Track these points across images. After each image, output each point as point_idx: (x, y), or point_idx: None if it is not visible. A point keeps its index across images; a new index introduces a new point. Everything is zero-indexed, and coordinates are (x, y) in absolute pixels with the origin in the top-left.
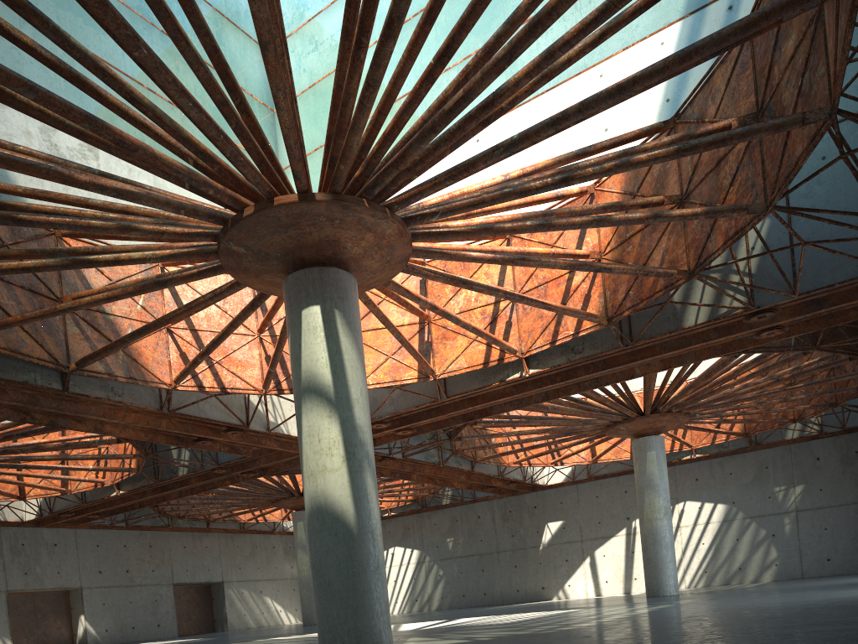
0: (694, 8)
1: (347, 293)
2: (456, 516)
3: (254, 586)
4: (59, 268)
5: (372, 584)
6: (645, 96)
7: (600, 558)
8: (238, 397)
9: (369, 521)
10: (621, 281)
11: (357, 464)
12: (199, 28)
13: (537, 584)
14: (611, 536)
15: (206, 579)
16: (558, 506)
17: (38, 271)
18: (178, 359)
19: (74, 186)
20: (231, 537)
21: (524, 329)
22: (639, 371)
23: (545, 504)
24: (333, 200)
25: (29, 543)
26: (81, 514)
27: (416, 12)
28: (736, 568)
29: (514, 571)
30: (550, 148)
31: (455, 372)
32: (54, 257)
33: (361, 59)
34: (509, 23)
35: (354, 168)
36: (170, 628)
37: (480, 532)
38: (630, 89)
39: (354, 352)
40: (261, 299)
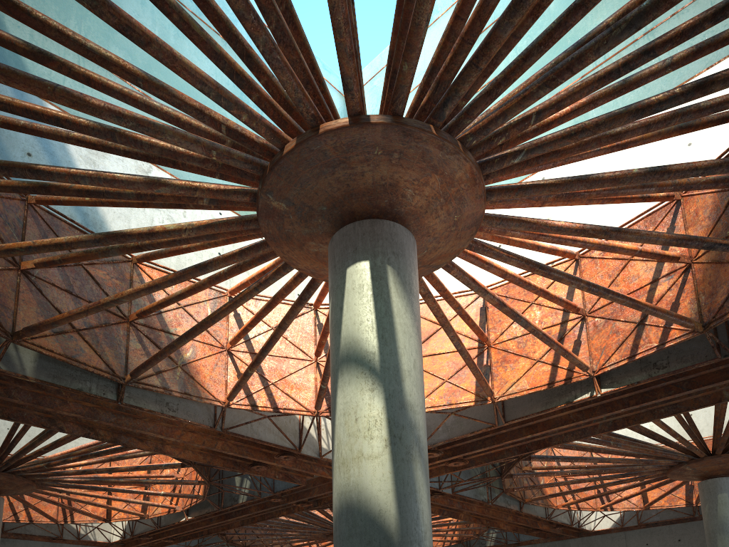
0: None
1: (403, 250)
2: None
3: None
4: (91, 244)
5: None
6: None
7: None
8: (293, 422)
9: (417, 527)
10: (720, 282)
11: (404, 450)
12: None
13: None
14: None
15: None
16: None
17: (71, 247)
18: (234, 379)
19: (86, 111)
20: None
21: (595, 346)
22: (728, 395)
23: None
24: (392, 123)
25: None
26: (158, 538)
27: (484, 84)
28: None
29: None
30: None
31: (515, 394)
32: (107, 256)
33: None
34: None
35: (420, 99)
36: None
37: None
38: None
39: (407, 316)
40: (309, 290)
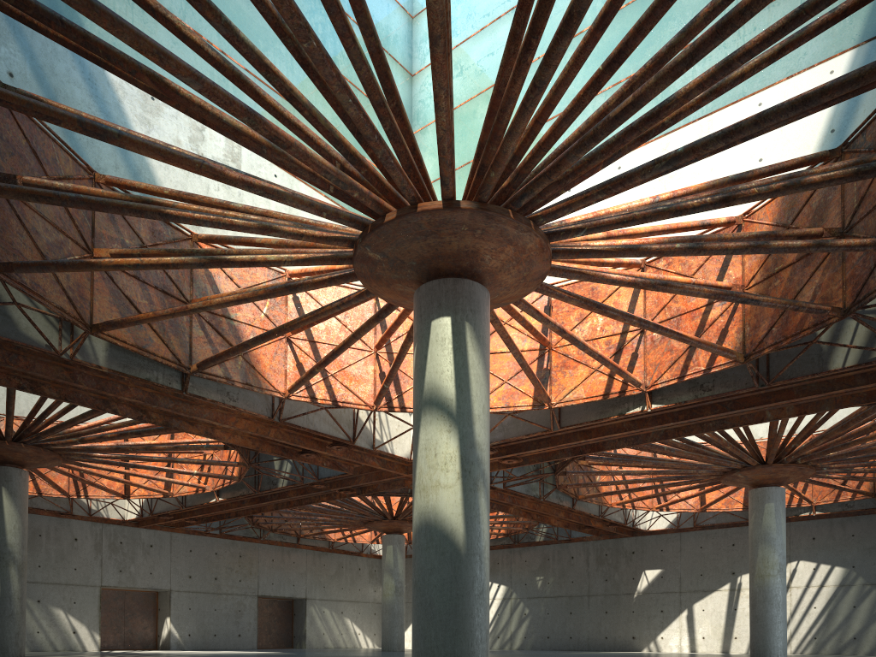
0: (871, 36)
1: (479, 307)
2: (548, 555)
3: (335, 606)
4: (196, 266)
5: (474, 609)
6: (807, 126)
7: (698, 612)
8: (347, 412)
9: (478, 542)
10: (763, 317)
11: (472, 482)
12: (366, 27)
13: (627, 633)
14: (712, 590)
15: (290, 594)
16: (658, 554)
17: (176, 268)
18: (294, 369)
19: (224, 182)
20: (319, 555)
21: (650, 362)
22: (770, 415)
23: (644, 550)
24: (478, 209)
25: (127, 542)
26: (179, 518)
27: None
28: (851, 637)
29: (604, 617)
30: (697, 177)
31: (572, 402)
32: None
33: (527, 62)
34: (684, 32)
35: (501, 178)
36: (250, 639)
37: (572, 573)
38: (816, 100)
39: (480, 367)
40: (387, 311)
